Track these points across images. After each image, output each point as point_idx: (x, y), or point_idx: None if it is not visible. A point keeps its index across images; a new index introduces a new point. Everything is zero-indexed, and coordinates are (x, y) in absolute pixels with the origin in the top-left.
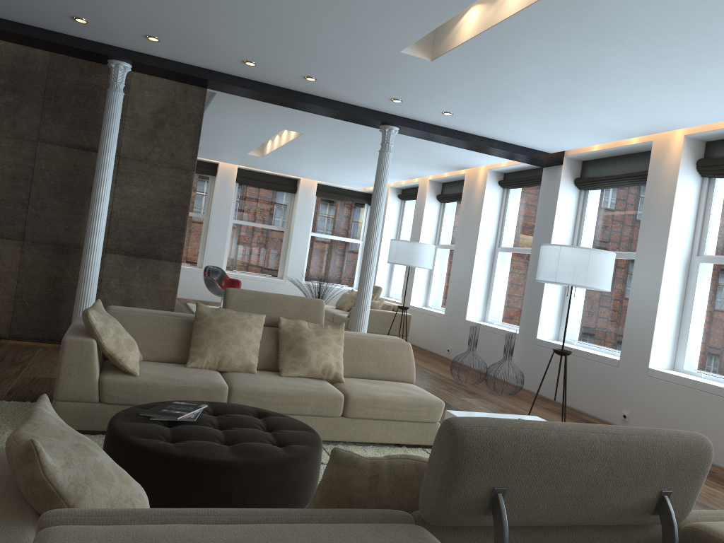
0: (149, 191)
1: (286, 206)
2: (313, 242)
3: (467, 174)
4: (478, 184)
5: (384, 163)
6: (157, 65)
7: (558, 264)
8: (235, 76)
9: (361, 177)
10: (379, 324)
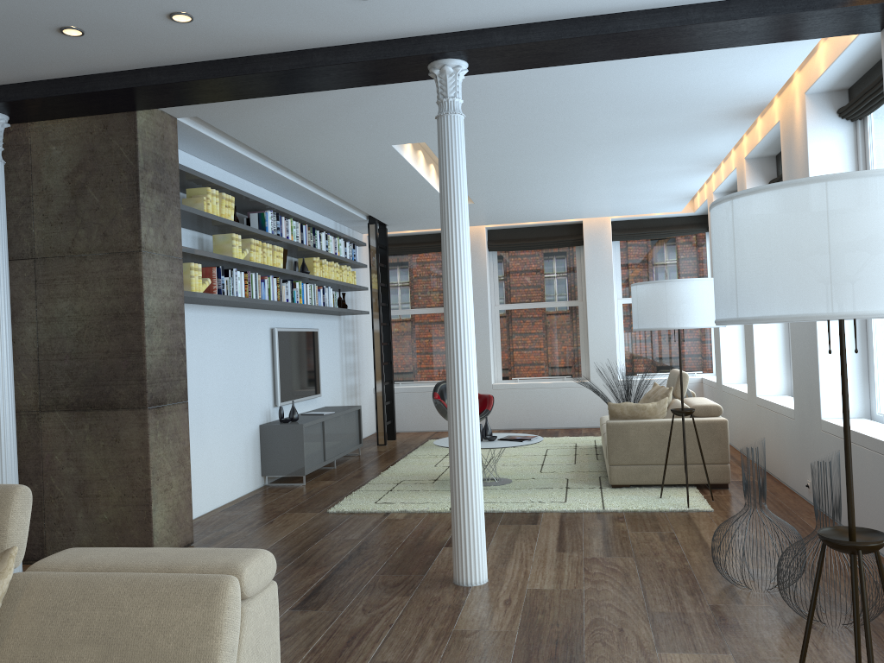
0: (83, 301)
1: (574, 268)
2: (628, 312)
3: (782, 119)
4: (796, 130)
5: (444, 140)
6: (13, 97)
7: (737, 258)
8: (127, 71)
9: (646, 191)
10: (660, 447)
